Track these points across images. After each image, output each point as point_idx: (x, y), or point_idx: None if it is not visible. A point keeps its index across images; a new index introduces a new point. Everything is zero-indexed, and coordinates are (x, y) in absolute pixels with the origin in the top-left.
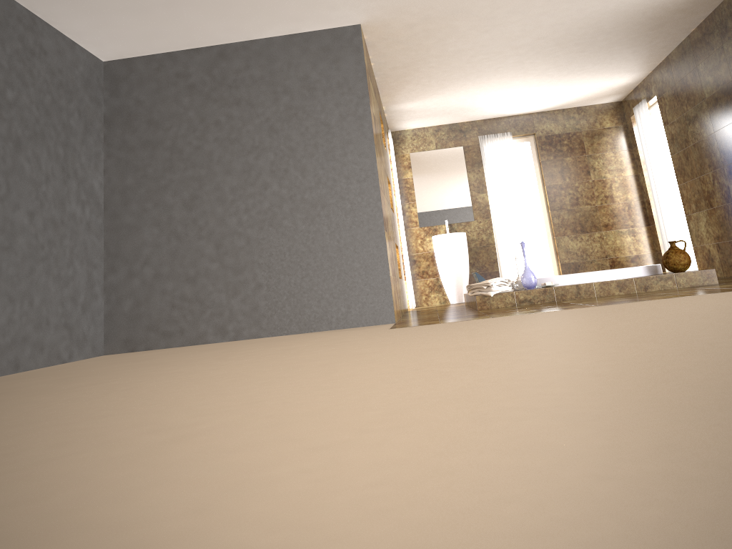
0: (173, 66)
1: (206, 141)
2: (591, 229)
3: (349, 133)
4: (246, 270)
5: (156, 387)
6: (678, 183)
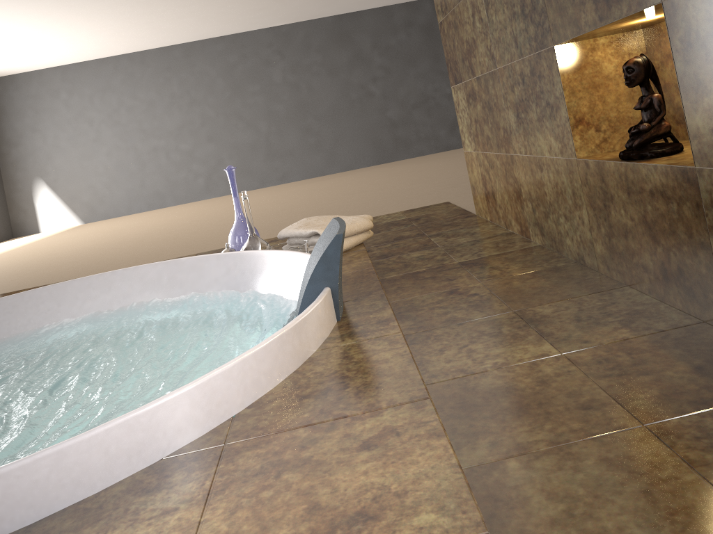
0: None
1: None
2: None
3: None
4: None
5: None
6: None
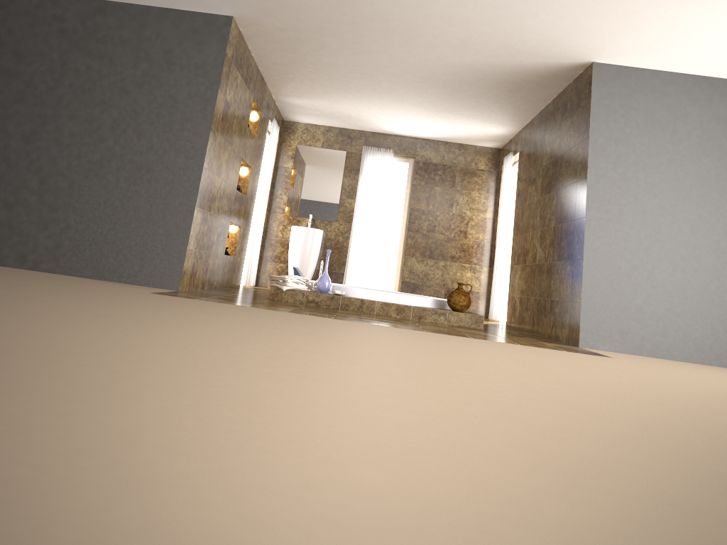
0: (52, 7)
1: (61, 85)
2: (438, 256)
3: (192, 112)
4: (61, 210)
5: None
6: (513, 235)
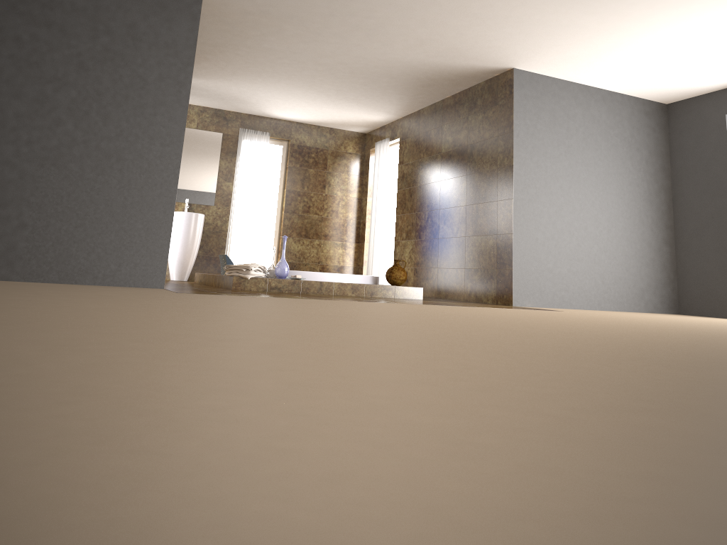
0: None
1: None
2: (313, 236)
3: (165, 95)
4: (12, 206)
5: (55, 309)
6: (397, 213)
